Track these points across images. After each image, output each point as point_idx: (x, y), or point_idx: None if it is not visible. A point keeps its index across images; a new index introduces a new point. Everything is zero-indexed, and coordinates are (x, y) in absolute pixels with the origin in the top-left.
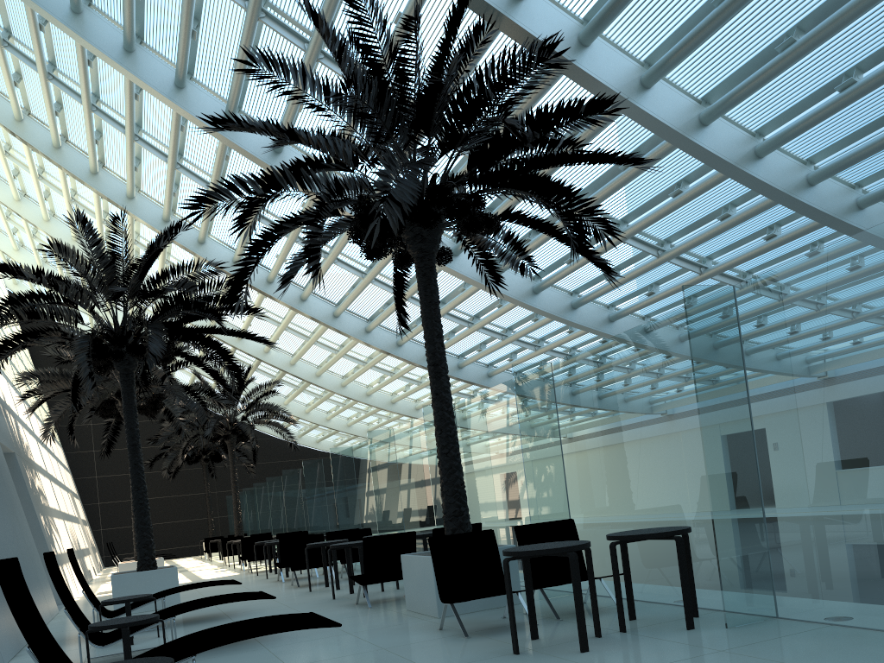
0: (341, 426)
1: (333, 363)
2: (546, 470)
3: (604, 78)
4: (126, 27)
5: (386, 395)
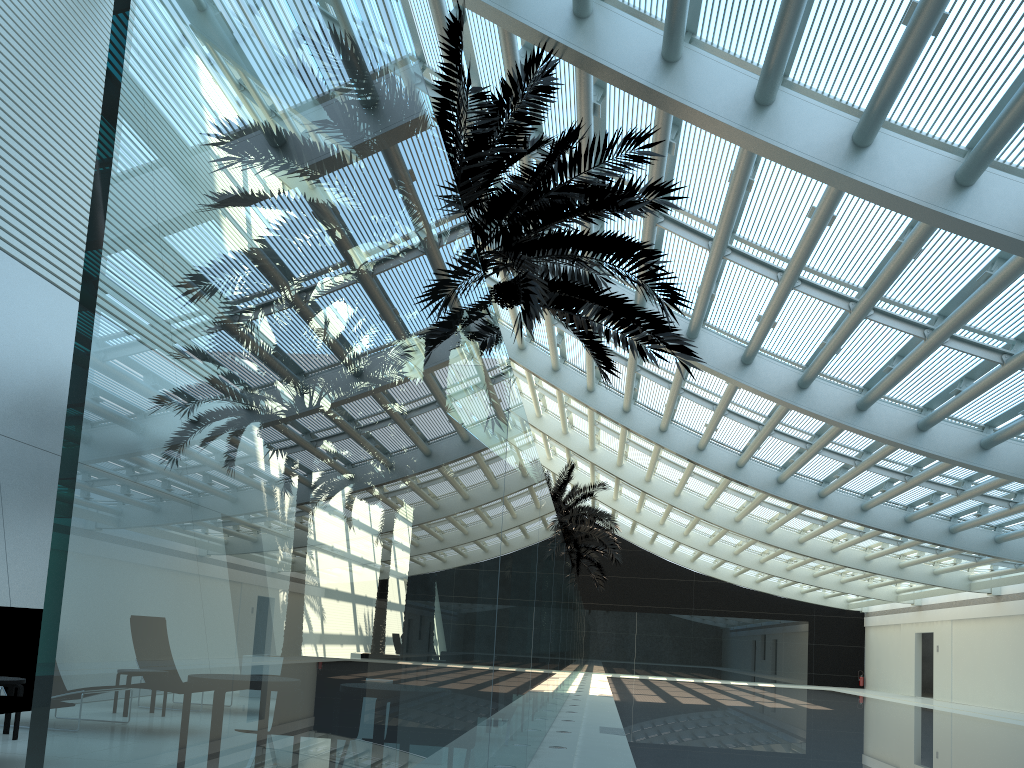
0: (700, 545)
1: (651, 466)
2: None
3: (694, 101)
4: None
5: (728, 511)
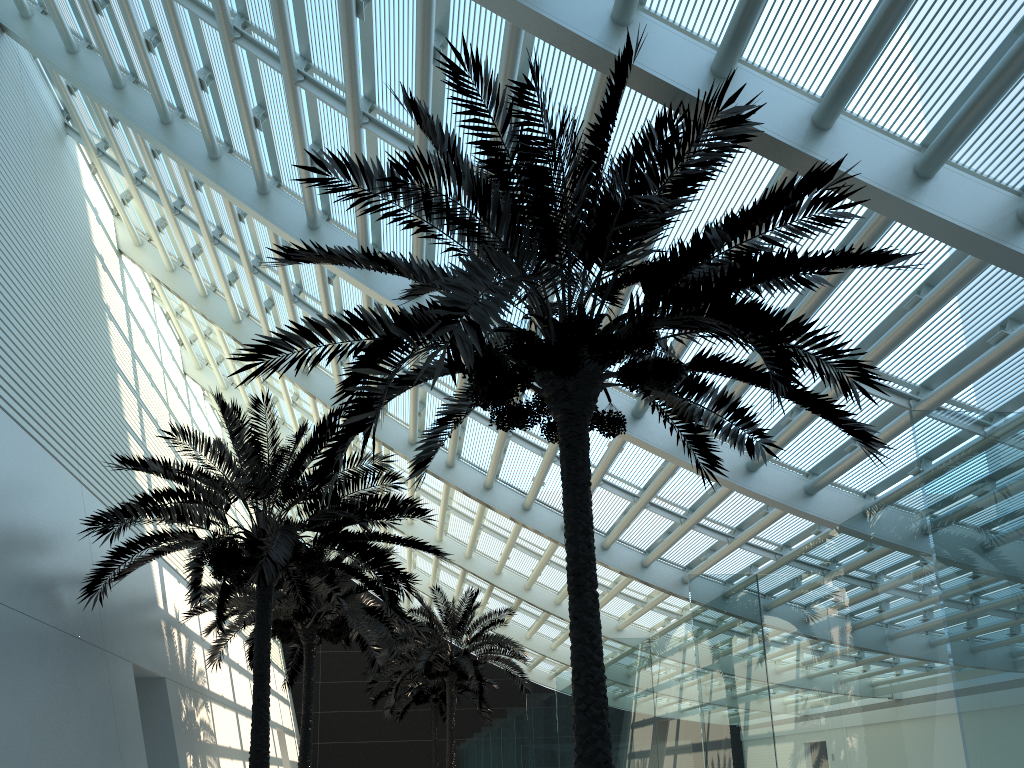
0: None
1: None
2: (741, 749)
3: (854, 169)
4: (306, 200)
5: (642, 631)
